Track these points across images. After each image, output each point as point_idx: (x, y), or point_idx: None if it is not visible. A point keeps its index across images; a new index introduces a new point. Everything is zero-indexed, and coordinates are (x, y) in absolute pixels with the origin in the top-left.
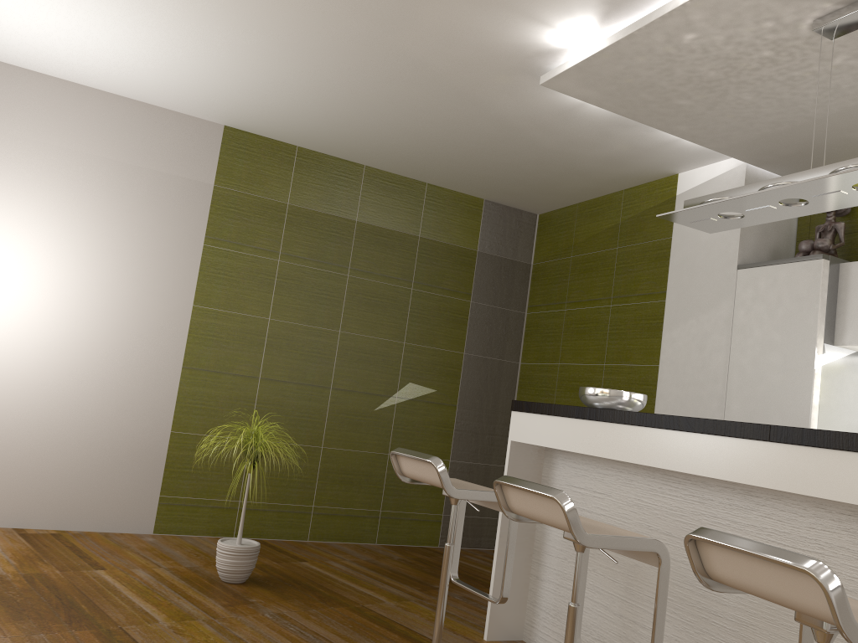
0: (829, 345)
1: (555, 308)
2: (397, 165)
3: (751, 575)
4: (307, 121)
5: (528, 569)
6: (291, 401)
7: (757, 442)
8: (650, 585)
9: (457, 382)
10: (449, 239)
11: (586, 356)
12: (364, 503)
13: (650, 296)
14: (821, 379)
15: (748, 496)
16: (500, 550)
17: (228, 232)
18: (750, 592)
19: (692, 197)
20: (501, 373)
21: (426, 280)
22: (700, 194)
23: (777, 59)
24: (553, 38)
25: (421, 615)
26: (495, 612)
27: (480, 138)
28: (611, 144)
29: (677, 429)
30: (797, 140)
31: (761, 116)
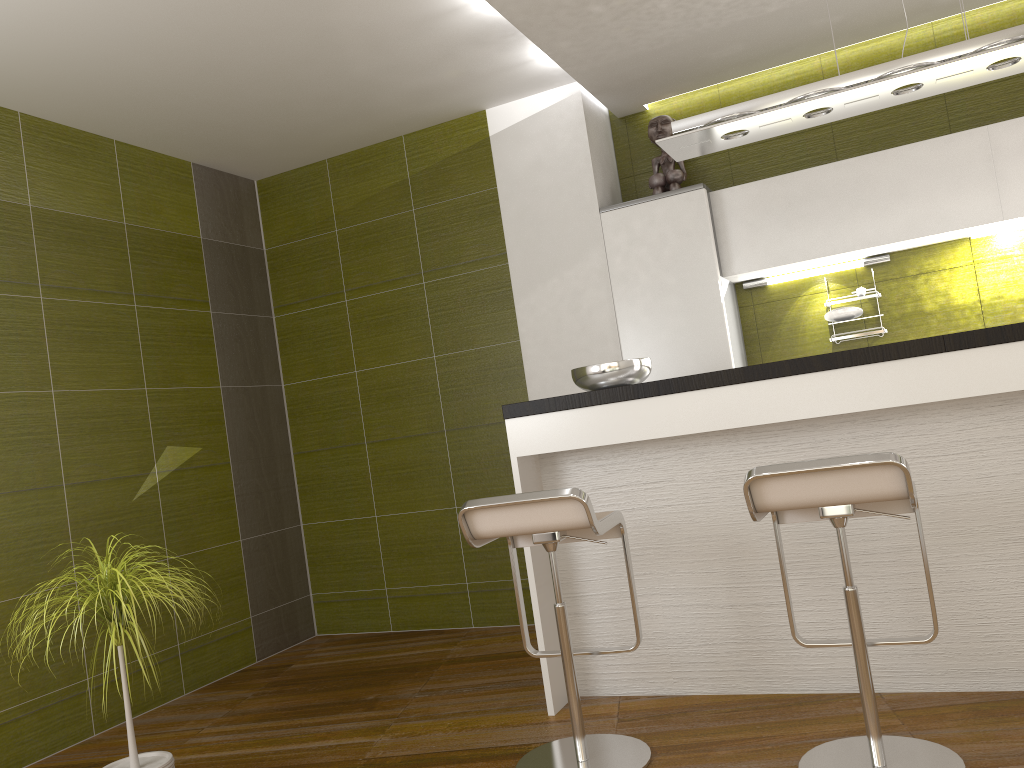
0: (721, 277)
1: (326, 302)
2: (84, 110)
3: None
4: None
5: None
6: (9, 525)
7: (930, 357)
8: (767, 557)
9: (223, 429)
10: (164, 224)
11: (402, 352)
12: (156, 643)
13: (484, 262)
14: (726, 313)
15: (876, 423)
16: (539, 598)
17: None
18: None
19: (514, 136)
20: (267, 404)
21: (151, 290)
22: (526, 132)
23: None
24: None
25: (442, 731)
26: (552, 676)
27: (269, 61)
28: (442, 69)
29: (812, 370)
30: (659, 61)
31: (654, 31)
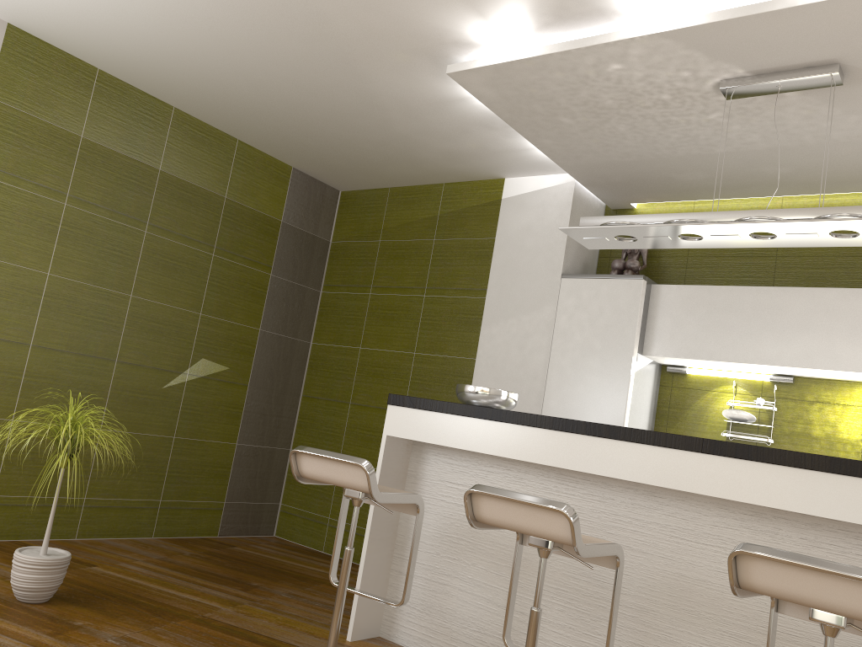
0: (640, 354)
1: (357, 291)
2: (215, 115)
3: (800, 585)
4: (132, 45)
5: (389, 565)
6: (68, 375)
7: (689, 453)
8: None
9: (251, 360)
10: (255, 204)
11: (394, 343)
12: (144, 493)
13: (469, 292)
14: (633, 384)
15: (652, 497)
16: (369, 547)
17: (3, 160)
18: (789, 599)
19: (518, 203)
20: (293, 353)
21: (229, 247)
22: (527, 202)
23: (670, 103)
24: (481, 32)
25: (269, 620)
26: (360, 611)
27: (333, 108)
28: (463, 140)
29: (601, 435)
30: (633, 171)
31: (620, 146)
